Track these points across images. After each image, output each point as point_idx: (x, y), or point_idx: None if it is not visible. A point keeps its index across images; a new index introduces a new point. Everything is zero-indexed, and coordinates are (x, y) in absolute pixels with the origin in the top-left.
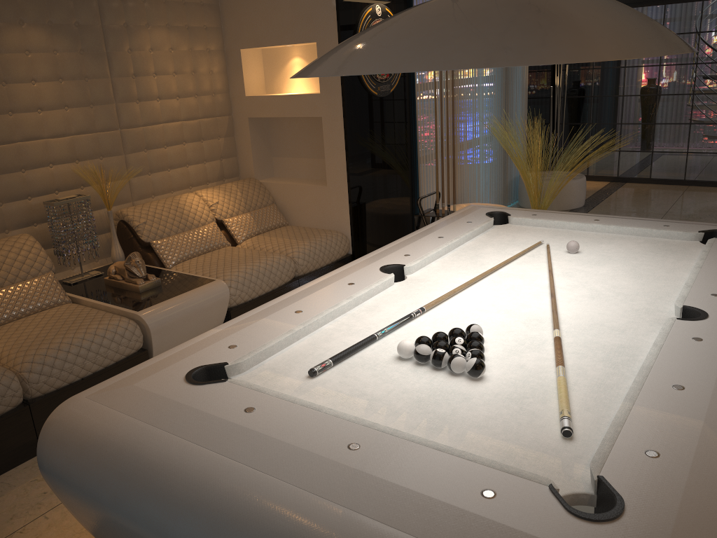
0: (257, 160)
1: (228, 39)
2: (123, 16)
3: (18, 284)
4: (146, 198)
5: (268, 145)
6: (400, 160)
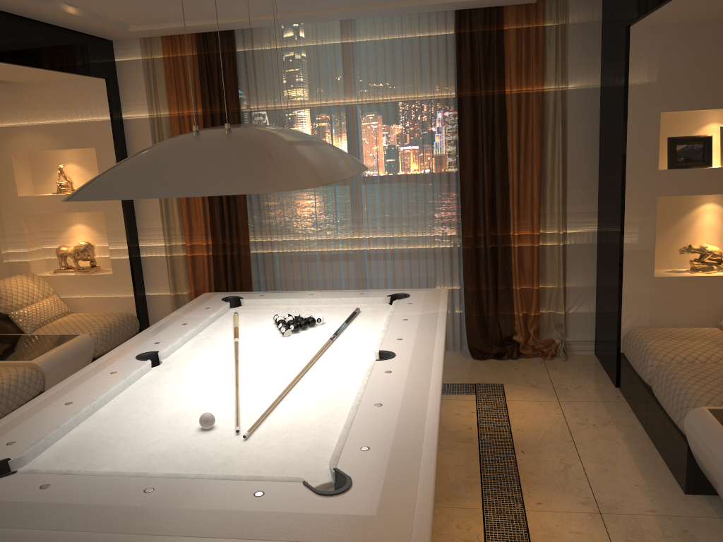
0: None
1: None
2: None
3: None
4: None
5: None
6: None
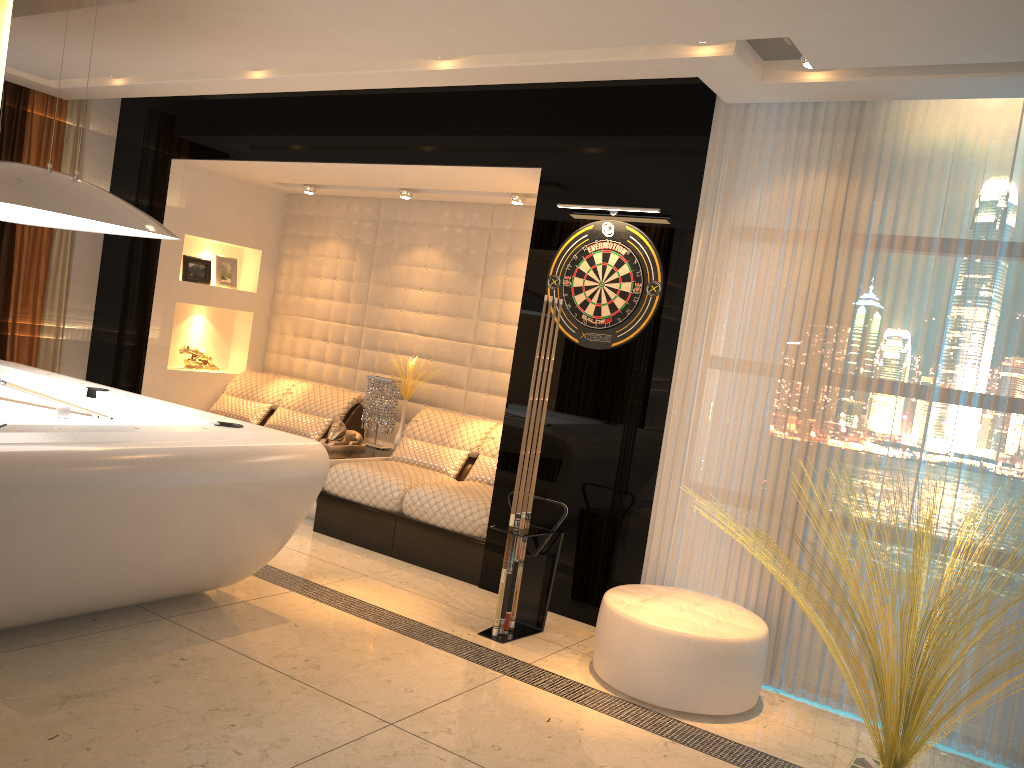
0: None
1: None
2: (507, 244)
3: (307, 414)
4: (475, 415)
5: None
6: (620, 458)
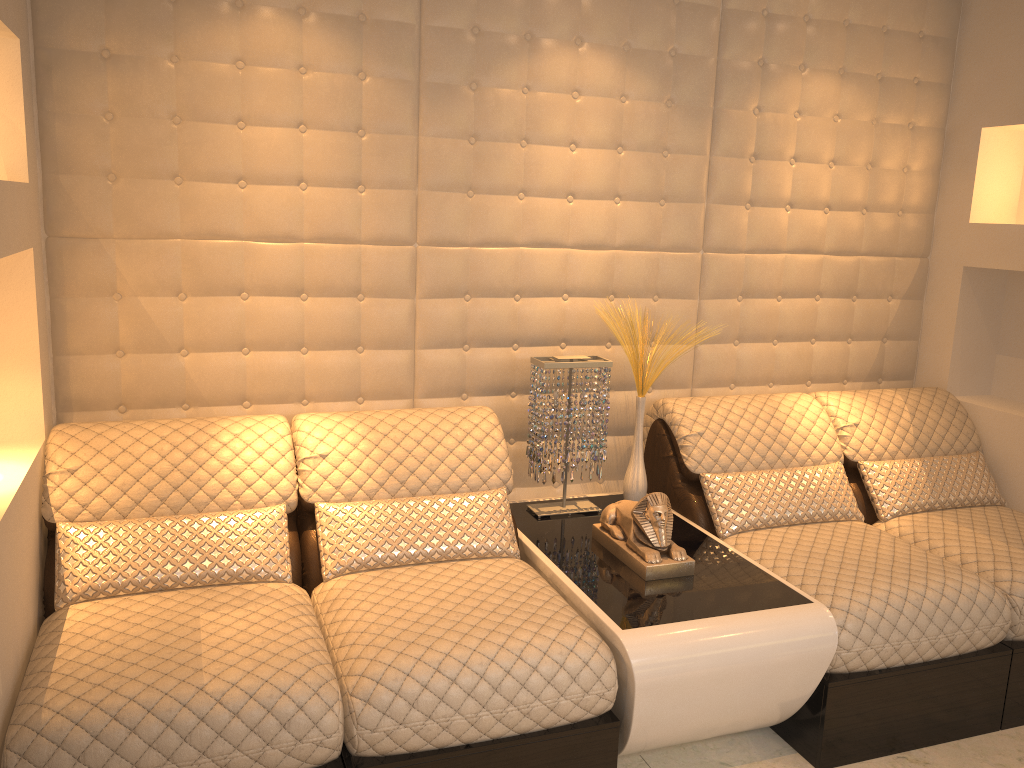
0: (960, 355)
1: (959, 108)
2: (761, 45)
3: (439, 498)
4: (718, 387)
5: (993, 328)
6: None
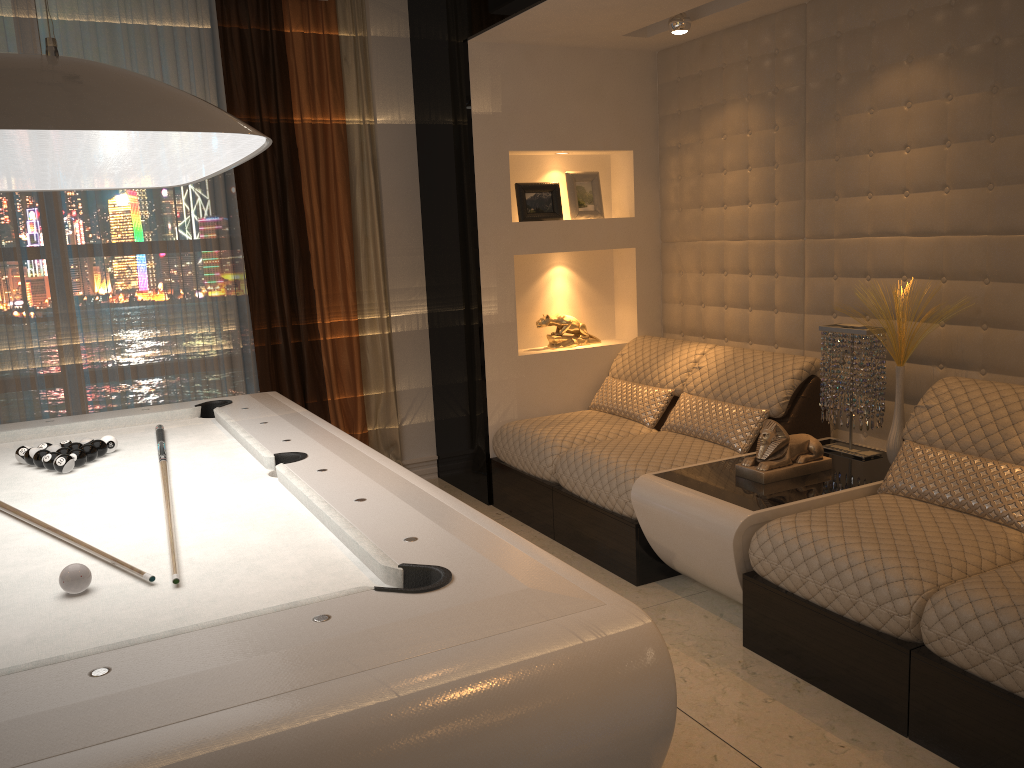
0: None
1: None
2: None
3: (726, 404)
4: None
5: None
6: None
